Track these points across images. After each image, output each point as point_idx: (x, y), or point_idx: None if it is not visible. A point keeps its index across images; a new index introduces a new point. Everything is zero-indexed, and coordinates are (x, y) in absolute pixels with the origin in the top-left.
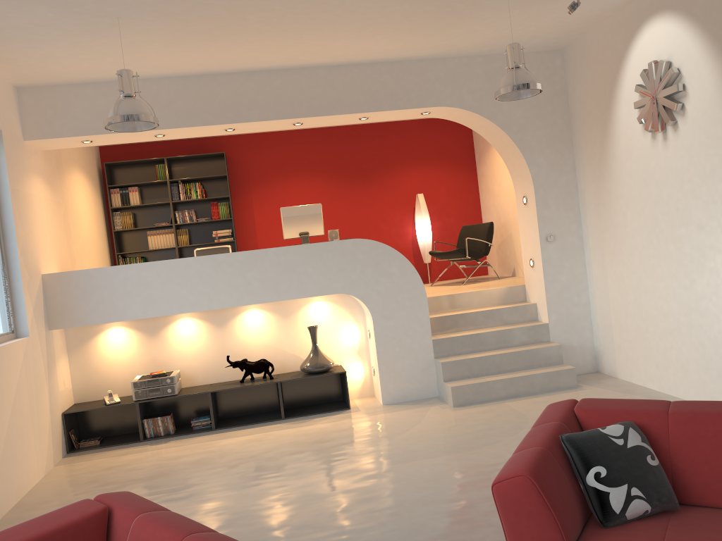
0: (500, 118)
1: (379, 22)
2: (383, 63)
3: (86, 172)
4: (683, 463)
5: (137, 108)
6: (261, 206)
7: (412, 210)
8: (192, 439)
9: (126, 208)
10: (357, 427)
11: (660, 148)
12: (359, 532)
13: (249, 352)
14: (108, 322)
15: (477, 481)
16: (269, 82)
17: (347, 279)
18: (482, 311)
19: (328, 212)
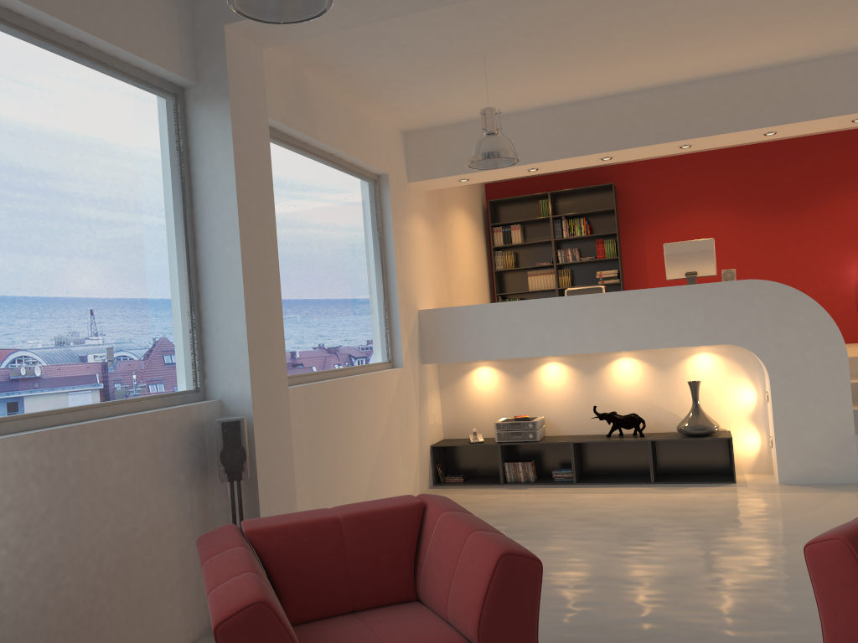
0: None
1: (777, 18)
2: (797, 64)
3: (469, 210)
4: None
5: (497, 145)
6: (654, 243)
7: (857, 247)
8: (550, 489)
9: (508, 247)
10: (735, 502)
11: None
12: (692, 599)
13: (619, 405)
14: (474, 360)
15: None
16: (651, 102)
17: (738, 327)
18: None
19: (738, 249)
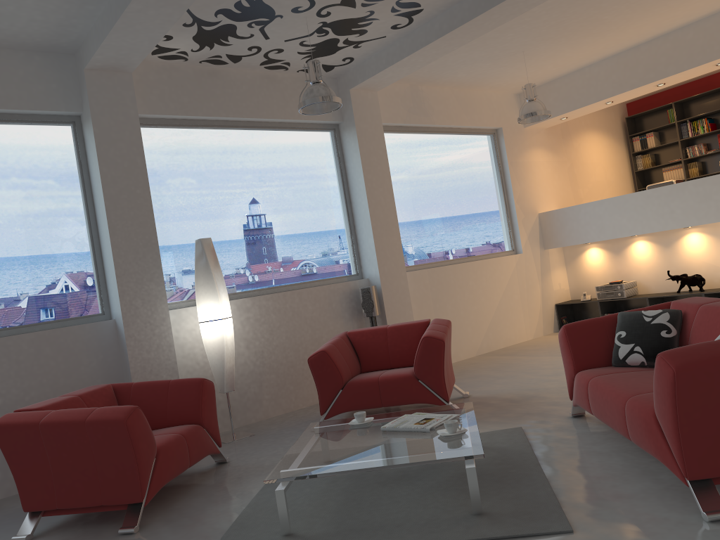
0: None
1: None
2: None
3: (603, 130)
4: (692, 340)
5: (531, 108)
6: None
7: None
8: None
9: (647, 151)
10: None
11: None
12: None
13: (691, 269)
14: (576, 244)
15: None
16: (682, 38)
17: None
18: None
19: None
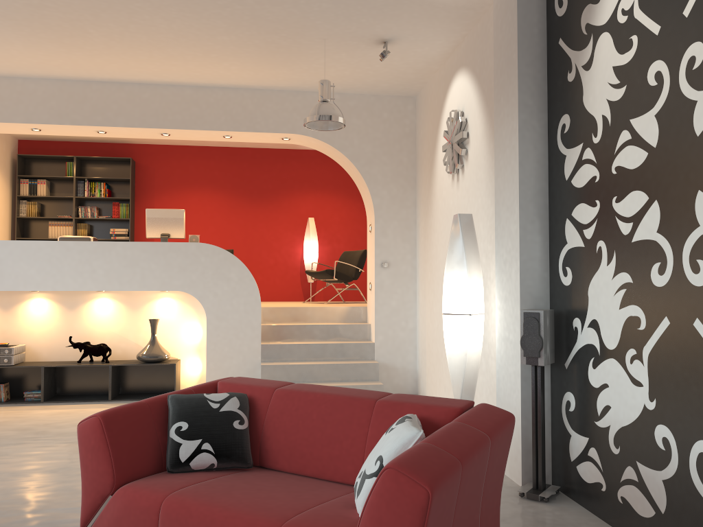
0: (350, 151)
1: (217, 49)
2: (247, 89)
3: None
4: (269, 432)
5: None
6: None
7: (304, 233)
8: (16, 407)
9: (34, 198)
10: None
11: (455, 189)
12: (58, 483)
13: (94, 336)
14: None
15: None
16: (139, 94)
17: (188, 278)
18: (318, 325)
19: (225, 224)
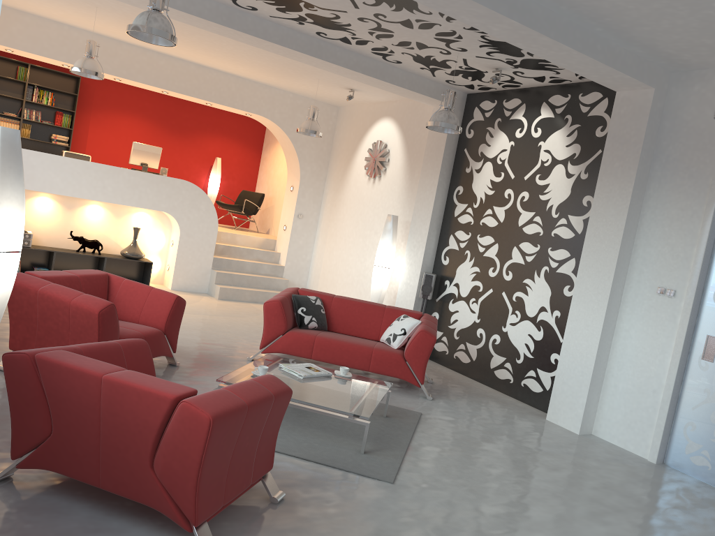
0: (292, 135)
1: (245, 62)
2: (233, 76)
3: None
4: (333, 315)
5: (97, 67)
6: (96, 126)
7: (209, 167)
8: None
9: None
10: None
11: (370, 186)
12: (180, 331)
13: (85, 233)
14: None
15: (236, 327)
16: (157, 60)
17: (171, 204)
18: (247, 249)
19: None
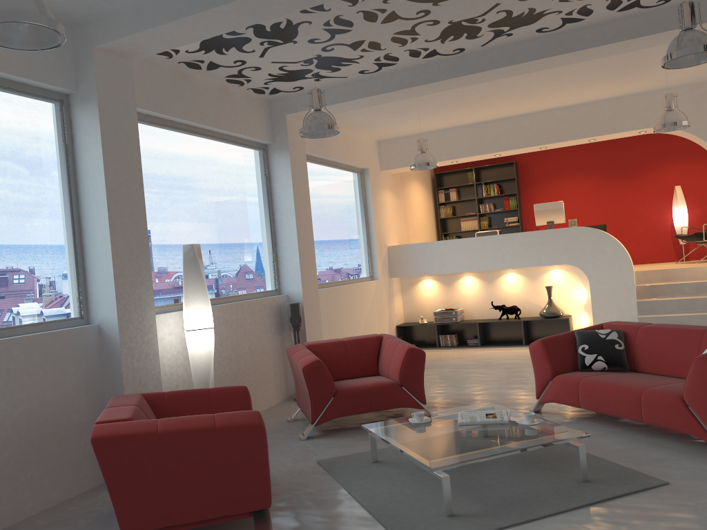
0: (703, 132)
1: (578, 85)
2: (604, 101)
3: (421, 181)
4: (638, 351)
5: (425, 158)
6: (542, 199)
7: (672, 200)
8: (464, 349)
9: (448, 203)
10: None
11: None
12: (511, 386)
13: (507, 301)
14: (420, 275)
15: None
16: (521, 123)
17: (571, 254)
18: (687, 283)
19: (596, 202)
